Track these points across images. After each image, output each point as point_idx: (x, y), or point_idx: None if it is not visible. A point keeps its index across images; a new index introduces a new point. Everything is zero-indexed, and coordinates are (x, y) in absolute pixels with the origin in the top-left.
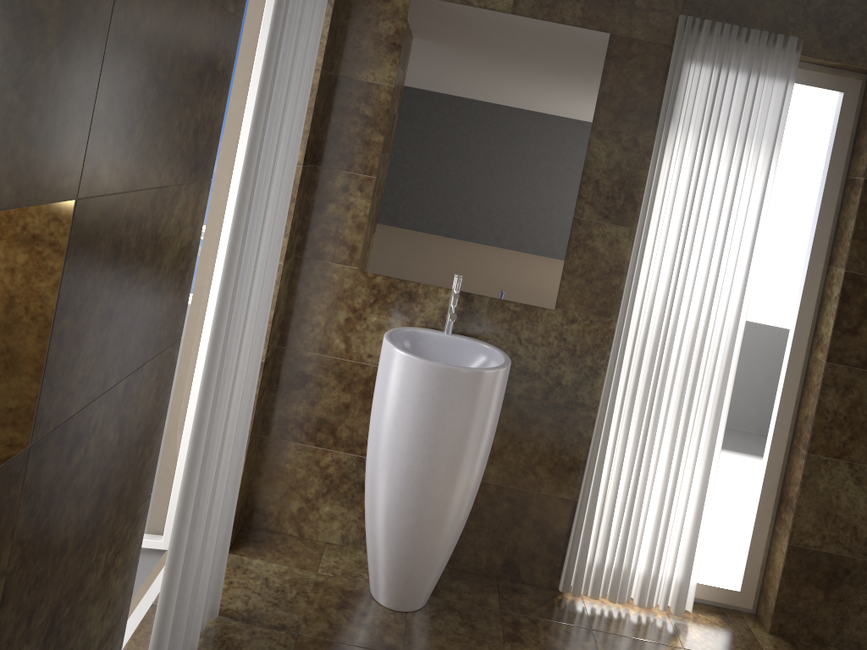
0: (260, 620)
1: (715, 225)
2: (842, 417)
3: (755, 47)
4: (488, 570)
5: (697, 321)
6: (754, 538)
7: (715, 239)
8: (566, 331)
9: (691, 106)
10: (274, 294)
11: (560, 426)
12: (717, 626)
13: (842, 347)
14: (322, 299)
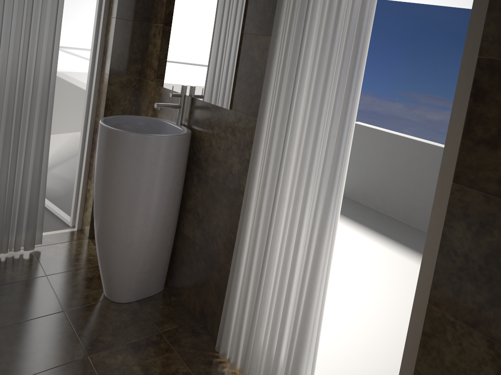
0: (44, 263)
1: (325, 19)
2: (477, 267)
3: None
4: (193, 311)
5: (309, 119)
6: None
7: (325, 33)
8: (235, 128)
9: None
10: (105, 93)
11: (231, 208)
12: None
13: (475, 164)
14: (145, 103)
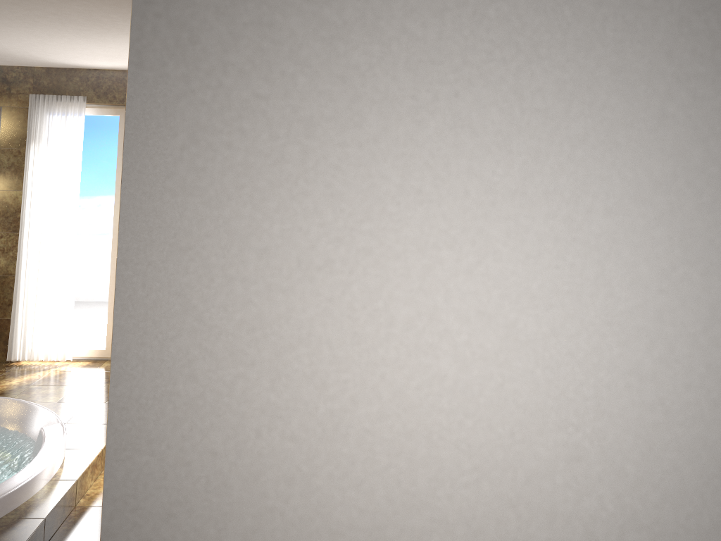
0: None
1: (57, 183)
2: None
3: (64, 103)
4: None
5: (54, 226)
6: (109, 323)
7: (57, 189)
8: None
9: (39, 132)
10: None
11: (2, 286)
12: (85, 364)
13: None
14: None
